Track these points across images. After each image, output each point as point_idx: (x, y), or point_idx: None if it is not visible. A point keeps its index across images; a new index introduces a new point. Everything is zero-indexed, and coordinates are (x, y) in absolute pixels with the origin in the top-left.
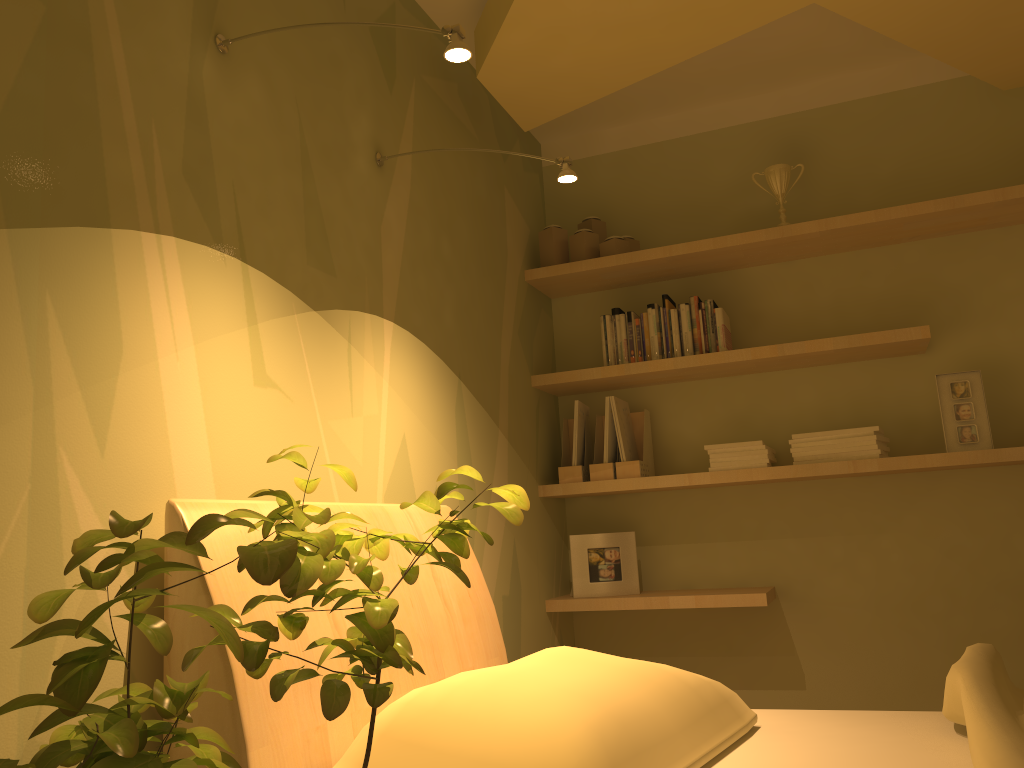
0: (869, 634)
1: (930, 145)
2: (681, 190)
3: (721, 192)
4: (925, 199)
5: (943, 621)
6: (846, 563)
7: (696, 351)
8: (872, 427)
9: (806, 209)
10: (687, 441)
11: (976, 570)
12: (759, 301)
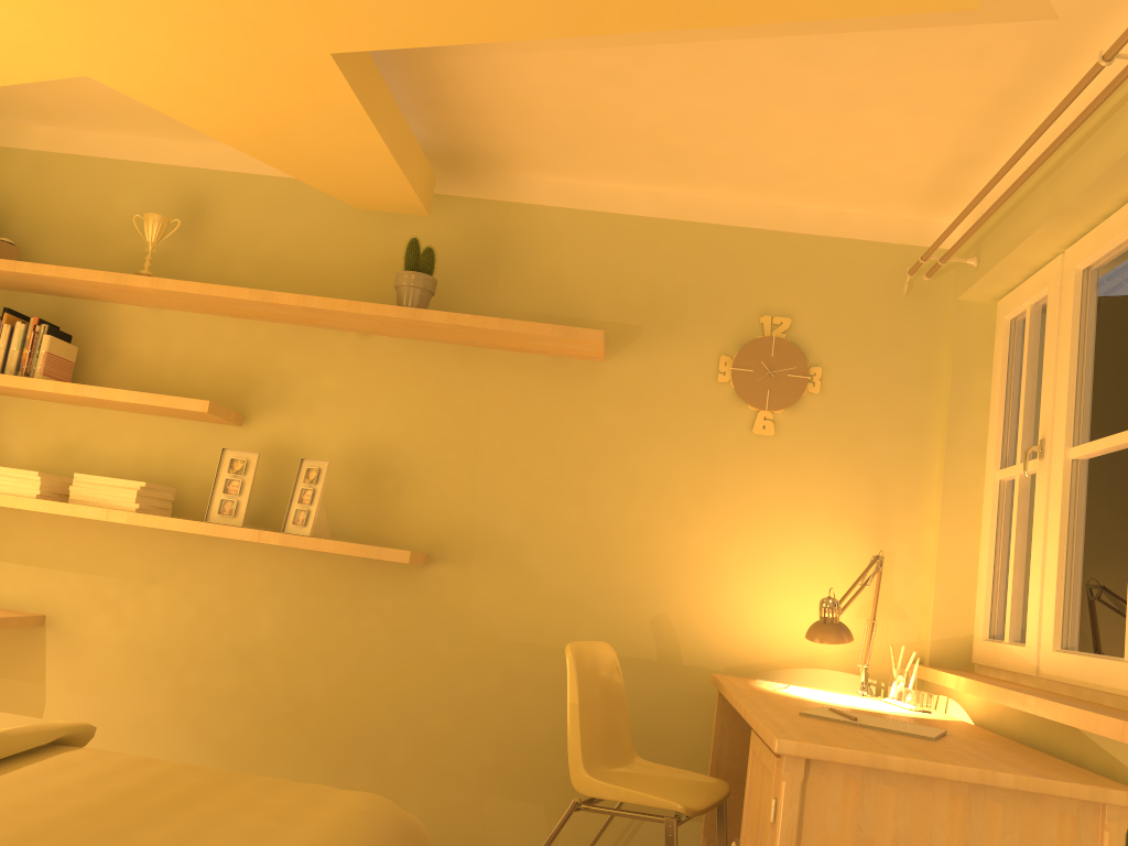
0: (114, 675)
1: (307, 238)
2: (85, 210)
3: (121, 223)
4: (288, 286)
5: (179, 674)
6: (116, 605)
7: (20, 371)
8: (141, 482)
9: (189, 264)
10: (12, 458)
11: (220, 632)
12: (120, 339)
